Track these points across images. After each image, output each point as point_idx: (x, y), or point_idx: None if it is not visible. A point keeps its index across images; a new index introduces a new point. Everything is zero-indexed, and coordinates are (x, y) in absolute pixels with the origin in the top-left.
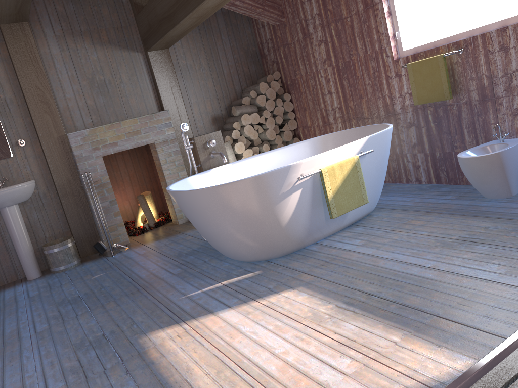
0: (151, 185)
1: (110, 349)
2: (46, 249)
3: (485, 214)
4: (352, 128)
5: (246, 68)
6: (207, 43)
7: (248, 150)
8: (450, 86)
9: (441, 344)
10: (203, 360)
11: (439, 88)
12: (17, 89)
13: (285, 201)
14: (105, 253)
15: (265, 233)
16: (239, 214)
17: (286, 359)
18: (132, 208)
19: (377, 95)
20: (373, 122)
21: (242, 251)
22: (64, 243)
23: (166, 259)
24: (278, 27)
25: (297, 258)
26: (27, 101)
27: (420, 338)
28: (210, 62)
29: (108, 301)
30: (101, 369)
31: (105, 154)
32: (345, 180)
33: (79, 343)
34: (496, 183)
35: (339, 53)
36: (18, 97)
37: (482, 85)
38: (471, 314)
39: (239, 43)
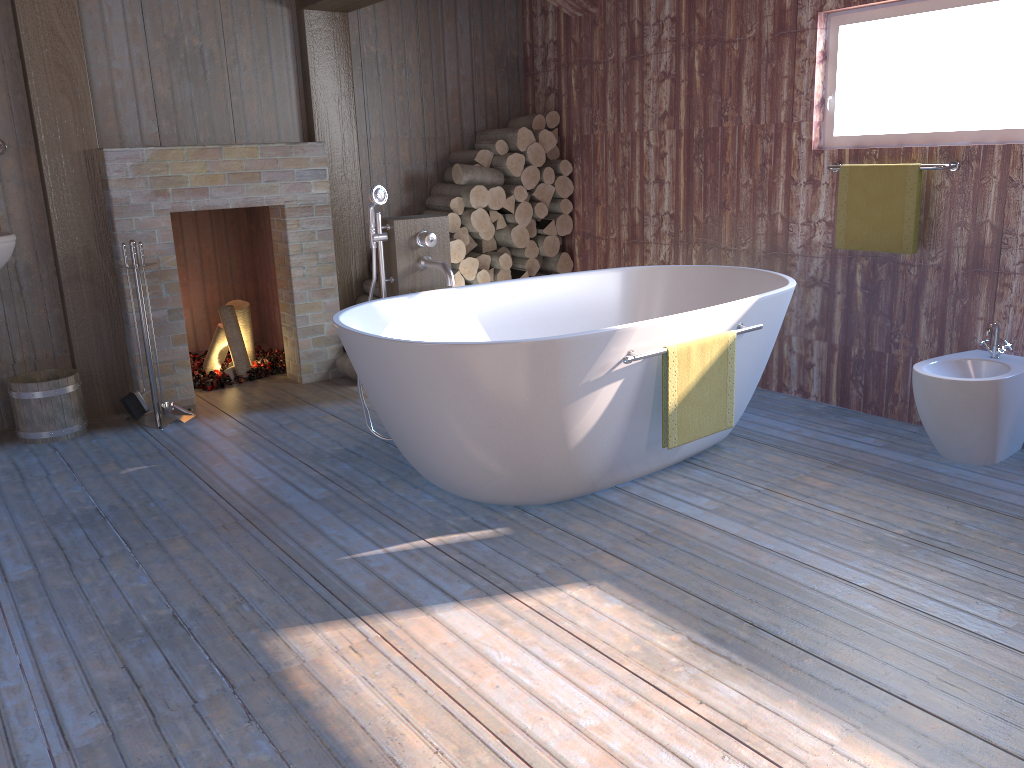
0: (243, 286)
1: (197, 655)
2: (17, 389)
3: (950, 492)
4: (690, 260)
5: (491, 89)
6: (425, 19)
7: (470, 260)
8: (918, 228)
9: (925, 765)
10: (421, 718)
11: (895, 228)
12: (6, 26)
13: (586, 399)
14: (143, 419)
15: (534, 456)
16: (493, 410)
17: (607, 745)
18: (195, 326)
19: (759, 209)
20: (736, 260)
21: (476, 481)
22: (60, 383)
23: (288, 460)
24: (578, 23)
25: (582, 514)
26: (26, 59)
27: (880, 743)
28: (424, 62)
29: (171, 535)
30: (186, 699)
31: (177, 210)
32: (704, 377)
33: (120, 627)
34: (976, 435)
35: (698, 107)
36: (6, 44)
37: (980, 242)
38: (970, 707)
39: (489, 34)
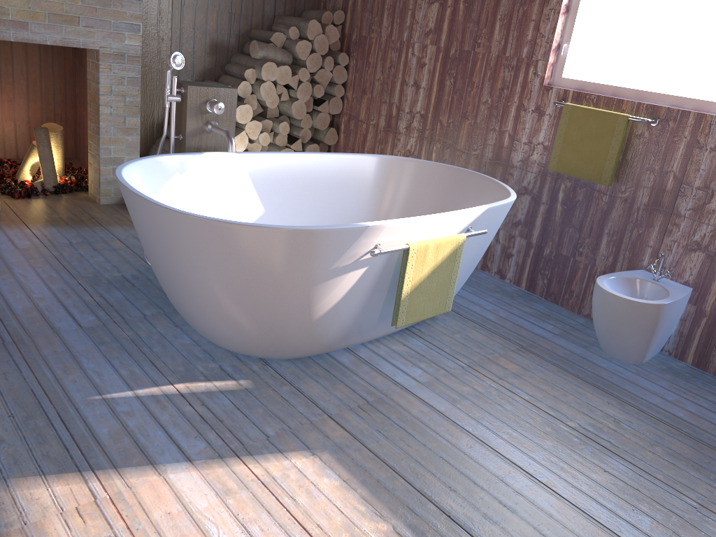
0: (63, 110)
1: None
2: None
3: (610, 388)
4: (430, 154)
5: None
6: None
7: (255, 123)
8: (616, 166)
9: None
10: None
11: (598, 163)
12: None
13: (334, 282)
14: None
15: (281, 323)
16: (249, 282)
17: None
18: (17, 137)
19: (493, 124)
20: (467, 161)
21: (227, 336)
22: None
23: (68, 281)
24: None
25: (315, 373)
26: None
27: None
28: None
29: None
30: None
31: None
32: (435, 271)
33: None
34: (634, 343)
35: (458, 31)
36: None
37: (663, 187)
38: None
39: None
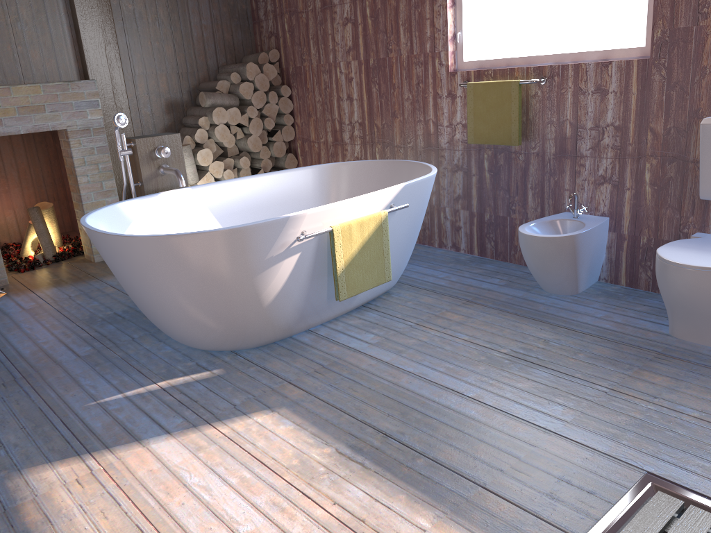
0: (54, 190)
1: None
2: None
3: (545, 317)
4: (374, 156)
5: (228, 34)
6: None
7: (217, 163)
8: (521, 127)
9: None
10: None
11: (506, 127)
12: None
13: (272, 270)
14: None
15: (237, 314)
16: (199, 283)
17: None
18: (18, 222)
19: (418, 117)
20: (405, 154)
21: (196, 335)
22: None
23: (68, 325)
24: None
25: (279, 353)
26: None
27: (460, 525)
28: (173, 15)
29: None
30: None
31: None
32: (365, 246)
33: None
34: (563, 275)
35: (372, 43)
36: None
37: (563, 135)
38: (530, 489)
39: None
